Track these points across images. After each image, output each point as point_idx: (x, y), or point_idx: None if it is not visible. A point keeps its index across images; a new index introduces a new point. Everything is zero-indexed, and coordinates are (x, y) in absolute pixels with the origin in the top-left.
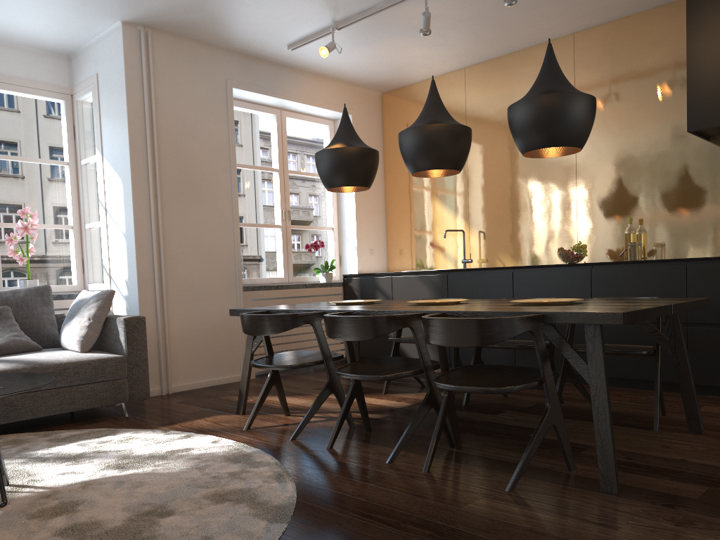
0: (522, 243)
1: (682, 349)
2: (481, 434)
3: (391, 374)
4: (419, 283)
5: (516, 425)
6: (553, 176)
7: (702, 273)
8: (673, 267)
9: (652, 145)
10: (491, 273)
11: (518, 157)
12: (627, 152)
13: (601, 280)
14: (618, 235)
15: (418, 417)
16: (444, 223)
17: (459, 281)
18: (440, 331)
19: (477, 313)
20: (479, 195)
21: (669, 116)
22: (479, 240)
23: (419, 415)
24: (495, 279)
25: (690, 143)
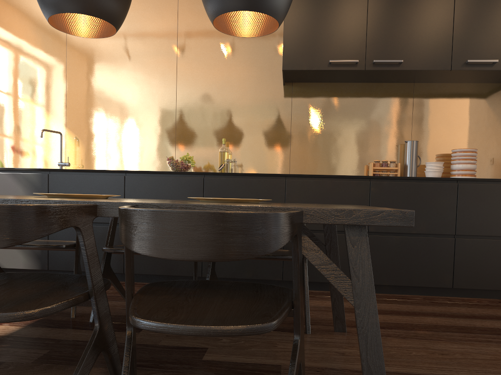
0: (123, 152)
1: (336, 253)
2: (144, 367)
3: (41, 308)
4: (12, 181)
5: (175, 345)
6: (154, 94)
7: (297, 188)
8: (275, 181)
9: (241, 81)
10: (101, 175)
11: (121, 71)
12: (221, 83)
13: (213, 189)
14: (211, 153)
15: (84, 371)
16: (37, 124)
17: (63, 182)
18: (169, 234)
19: (193, 208)
20: (79, 101)
21: (256, 59)
22: (77, 145)
23: (85, 369)
24: (105, 182)
25: (271, 85)
